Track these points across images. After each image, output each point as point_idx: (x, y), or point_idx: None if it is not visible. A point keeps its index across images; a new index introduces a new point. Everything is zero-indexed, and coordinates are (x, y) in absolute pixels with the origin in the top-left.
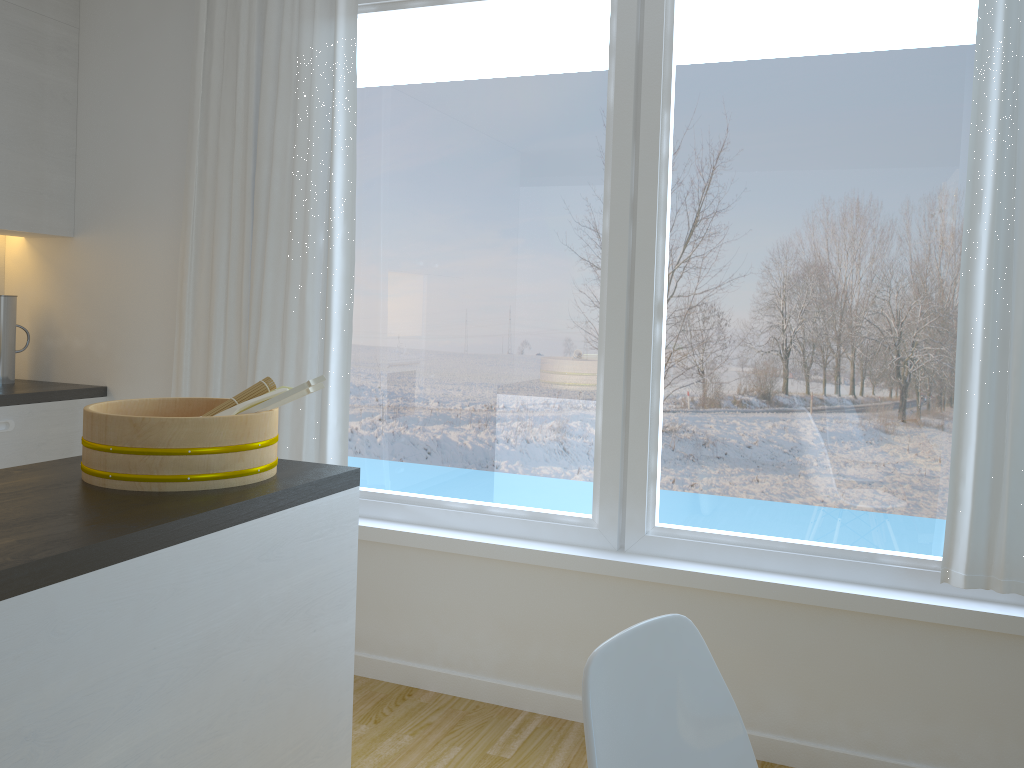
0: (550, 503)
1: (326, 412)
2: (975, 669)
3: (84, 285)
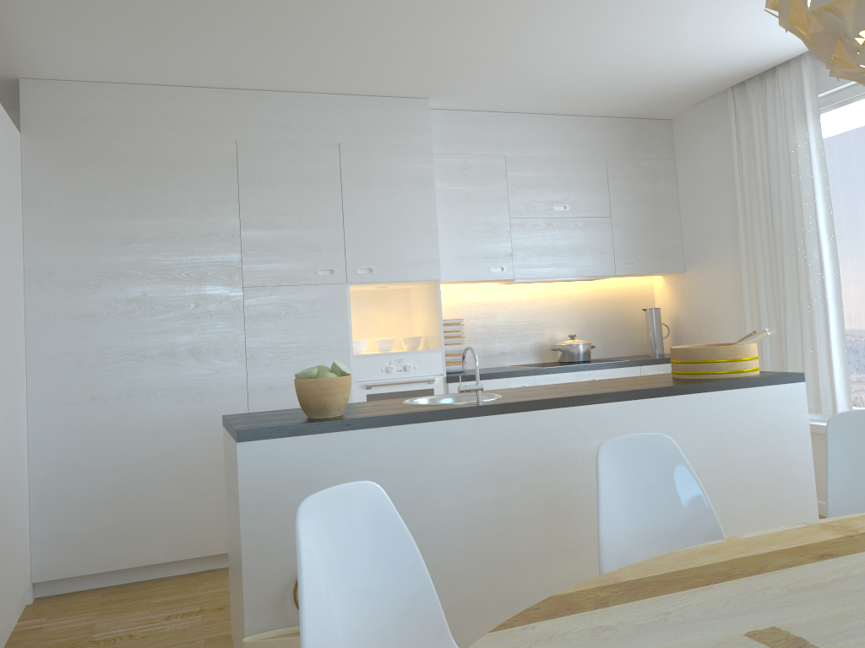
0: None
1: (831, 358)
2: None
3: (692, 298)
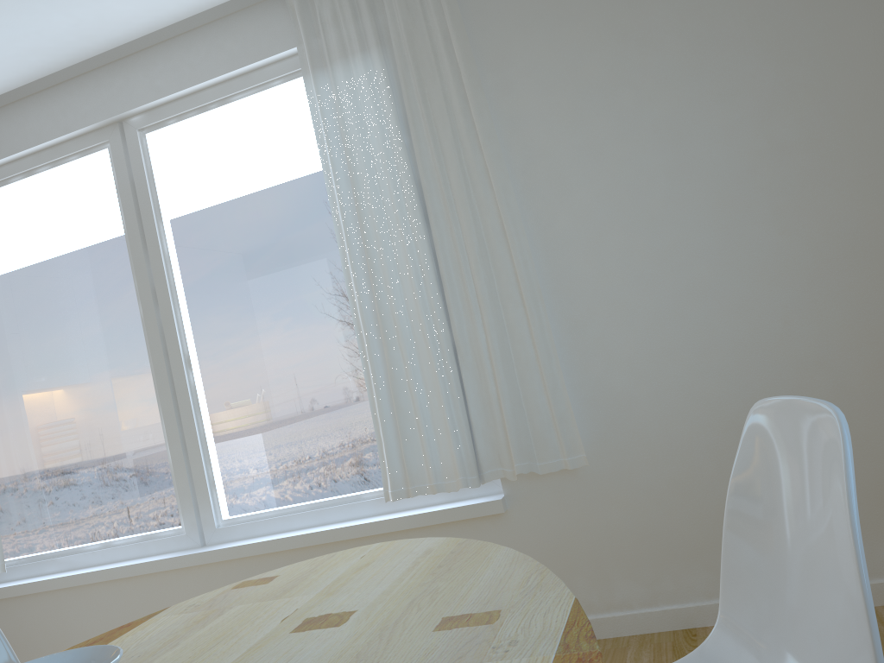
0: (154, 525)
1: None
2: None
3: None
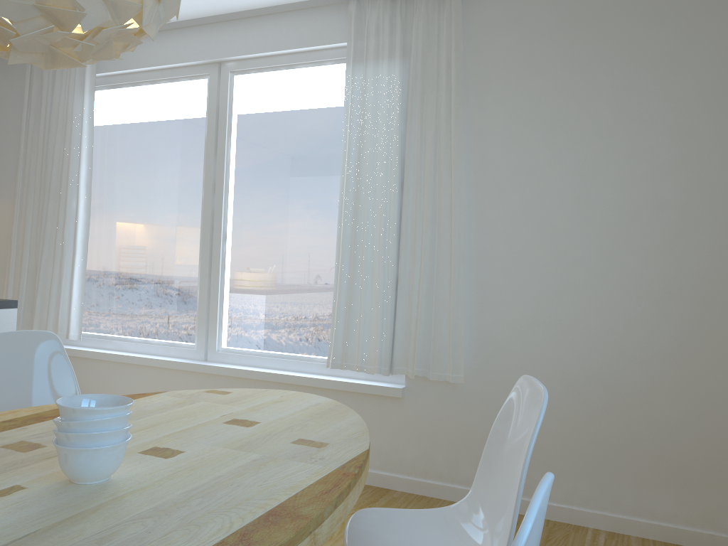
0: (178, 338)
1: (72, 291)
2: None
3: None
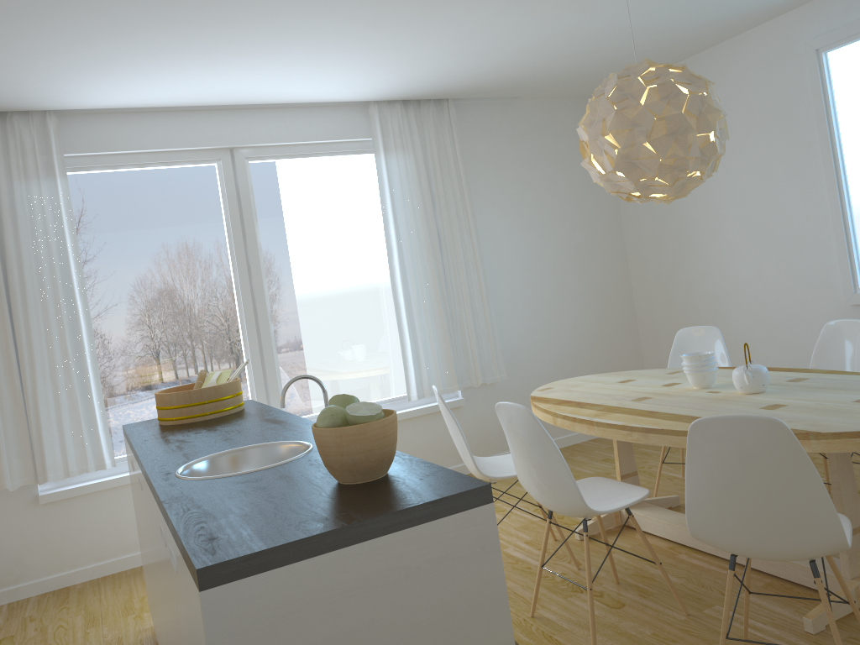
0: None
1: (95, 414)
2: (422, 432)
3: None
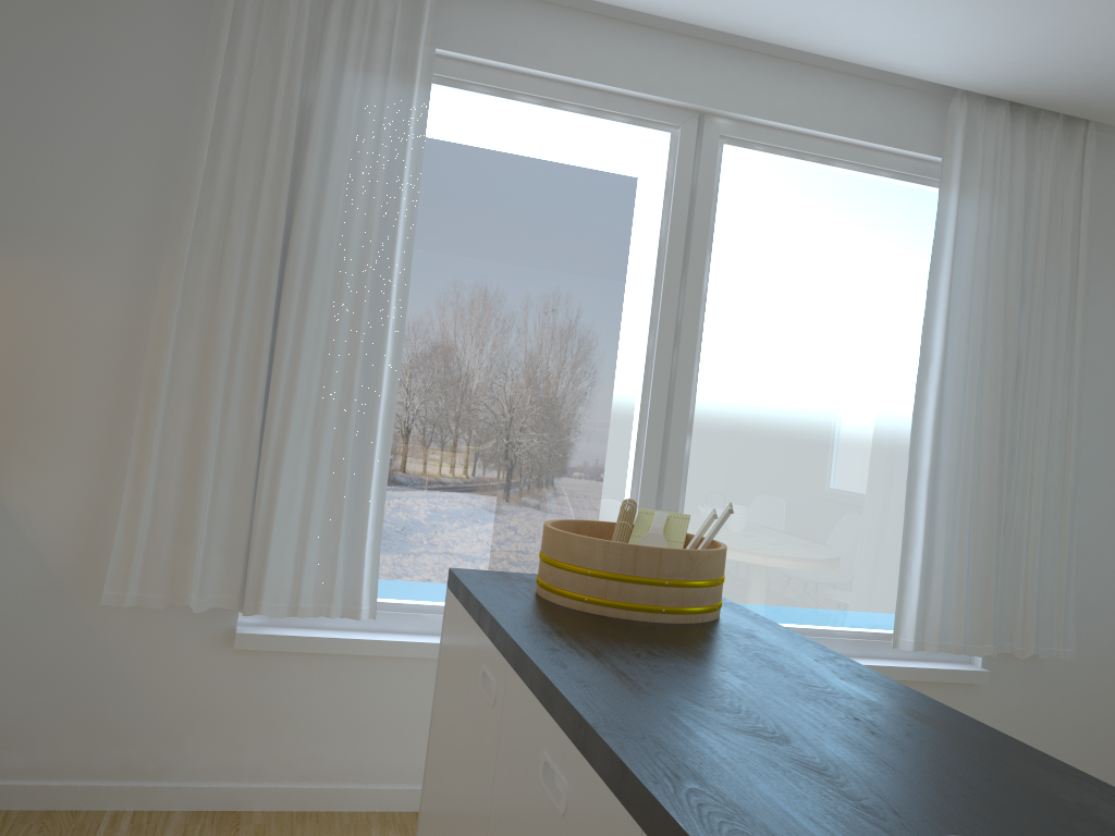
0: None
1: (367, 515)
2: None
3: None
